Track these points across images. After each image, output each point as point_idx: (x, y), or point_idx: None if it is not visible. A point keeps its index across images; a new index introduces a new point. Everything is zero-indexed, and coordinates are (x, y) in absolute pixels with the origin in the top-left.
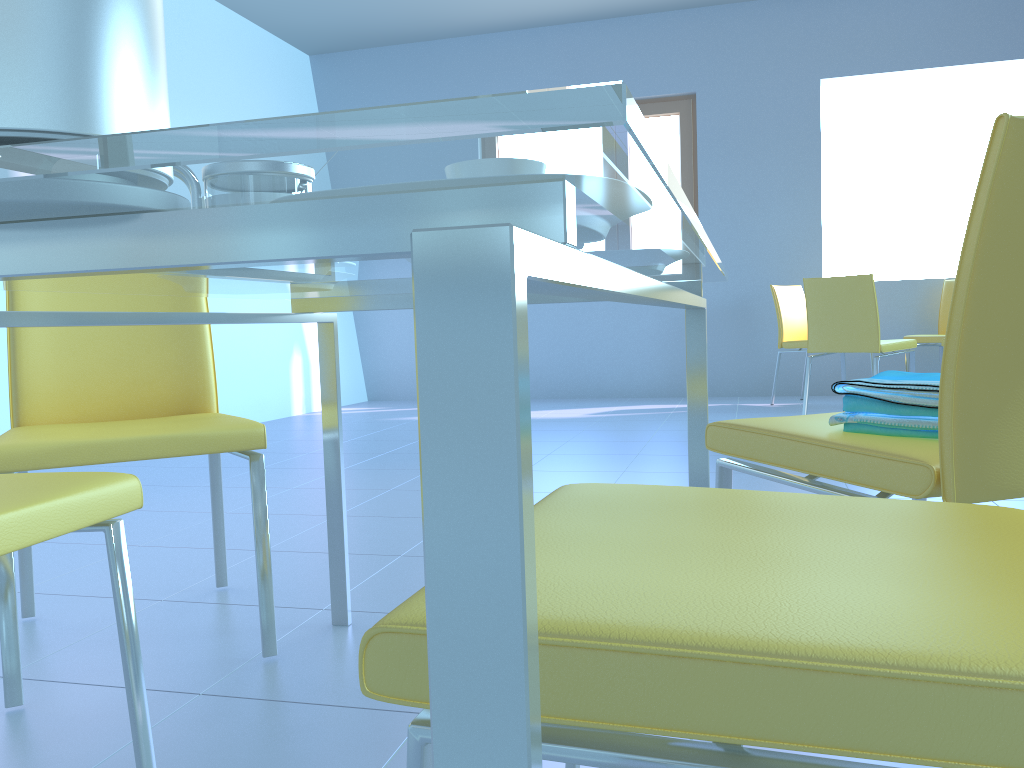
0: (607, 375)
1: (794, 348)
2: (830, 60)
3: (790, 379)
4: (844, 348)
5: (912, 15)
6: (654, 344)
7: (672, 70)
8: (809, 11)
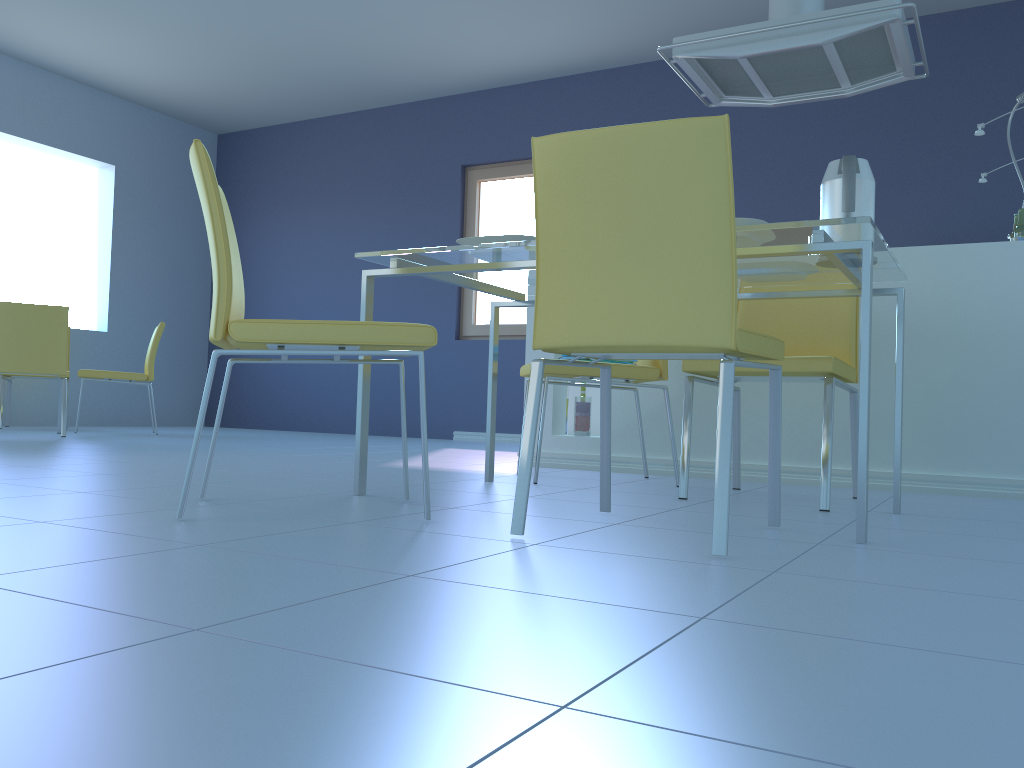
0: None
1: None
2: None
3: None
4: (34, 369)
5: None
6: None
7: None
8: None
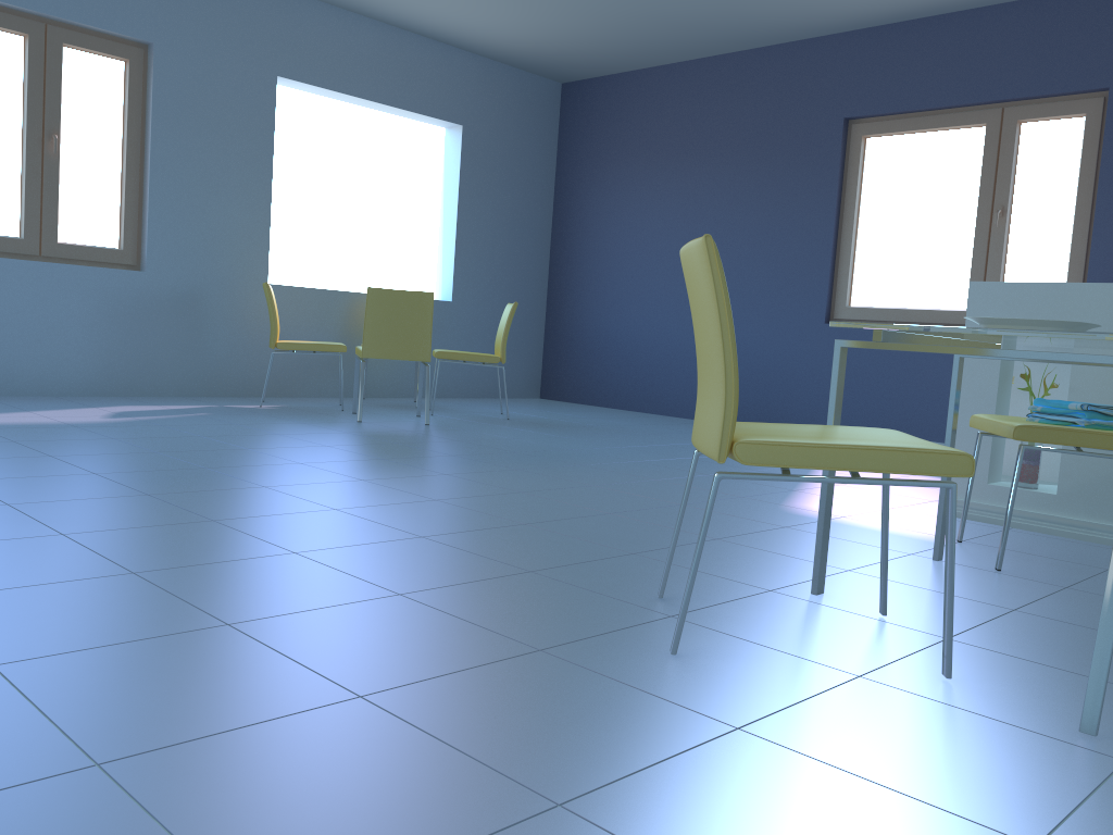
0: (23, 367)
1: (239, 347)
2: (287, 60)
3: (234, 379)
4: (401, 356)
5: (354, 45)
6: (88, 332)
7: (128, 8)
8: (272, 3)
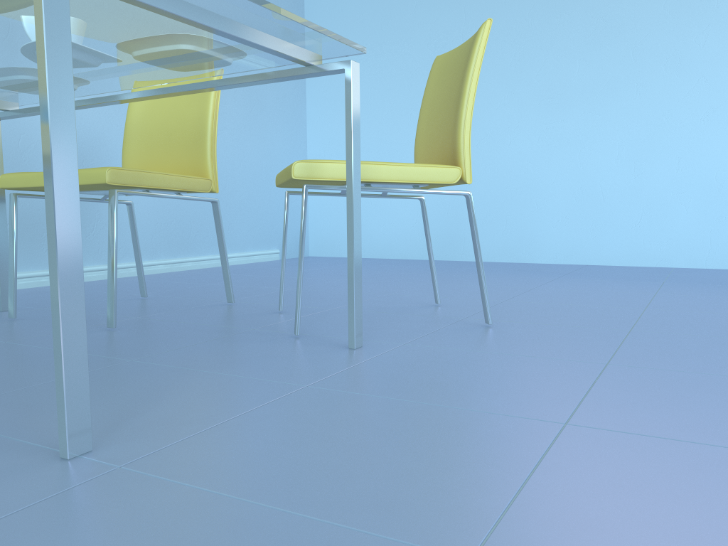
0: None
1: None
2: None
3: None
4: None
5: None
6: None
7: None
8: None
